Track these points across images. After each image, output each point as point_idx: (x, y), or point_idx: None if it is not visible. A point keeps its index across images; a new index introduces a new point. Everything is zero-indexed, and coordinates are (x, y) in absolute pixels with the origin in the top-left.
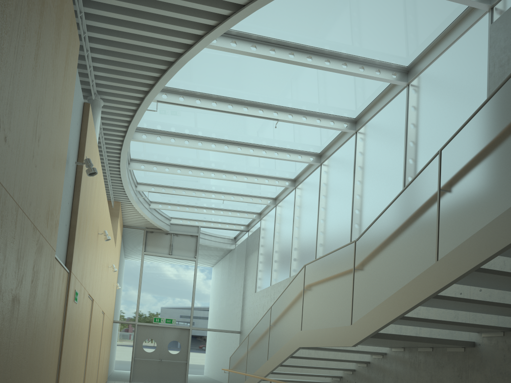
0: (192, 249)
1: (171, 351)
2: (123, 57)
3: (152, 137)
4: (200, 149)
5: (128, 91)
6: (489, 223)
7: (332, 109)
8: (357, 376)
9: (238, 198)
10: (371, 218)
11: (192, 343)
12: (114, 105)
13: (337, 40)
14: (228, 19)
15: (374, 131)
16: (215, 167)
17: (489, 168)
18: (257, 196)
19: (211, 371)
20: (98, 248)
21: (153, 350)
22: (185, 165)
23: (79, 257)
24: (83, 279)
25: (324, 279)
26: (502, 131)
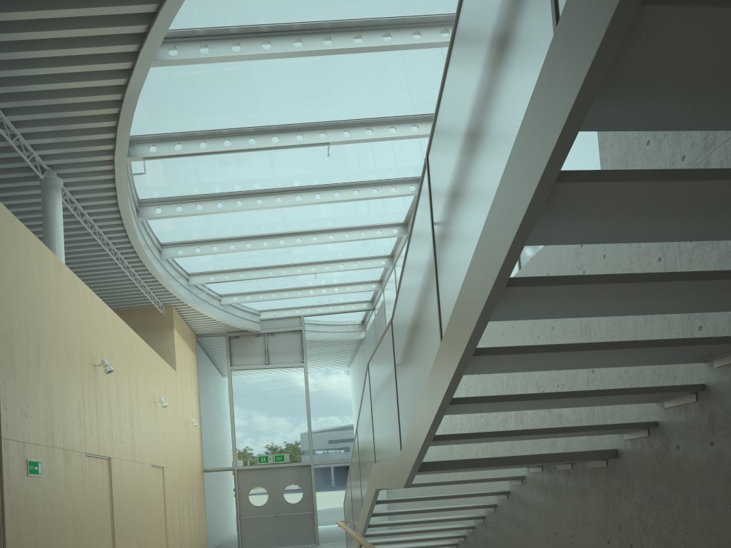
0: (297, 351)
1: (290, 500)
2: (51, 110)
3: (169, 209)
4: (241, 211)
5: (88, 156)
6: (466, 273)
7: (407, 107)
8: (499, 514)
9: (336, 266)
10: None
11: (318, 484)
12: (82, 180)
13: (359, 1)
14: (157, 18)
15: None
16: (281, 230)
17: (460, 176)
18: (364, 258)
19: None
20: (101, 385)
21: (264, 502)
22: (239, 236)
23: (26, 413)
24: (54, 438)
25: (380, 383)
26: (464, 107)
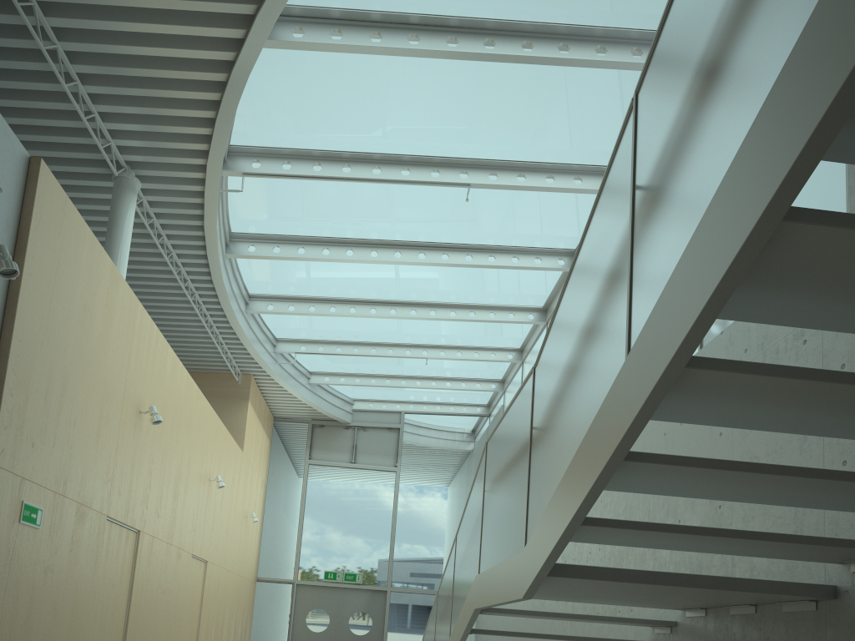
0: (390, 452)
1: (356, 631)
2: (139, 85)
3: (265, 248)
4: (350, 262)
5: (176, 156)
6: (703, 215)
7: (572, 152)
8: None
9: (453, 353)
10: None
11: (392, 616)
12: (164, 188)
13: None
14: None
15: None
16: (395, 297)
17: (707, 75)
18: (488, 348)
19: None
20: (144, 438)
21: (324, 628)
22: (343, 298)
23: (33, 441)
24: (67, 485)
25: (502, 463)
26: None
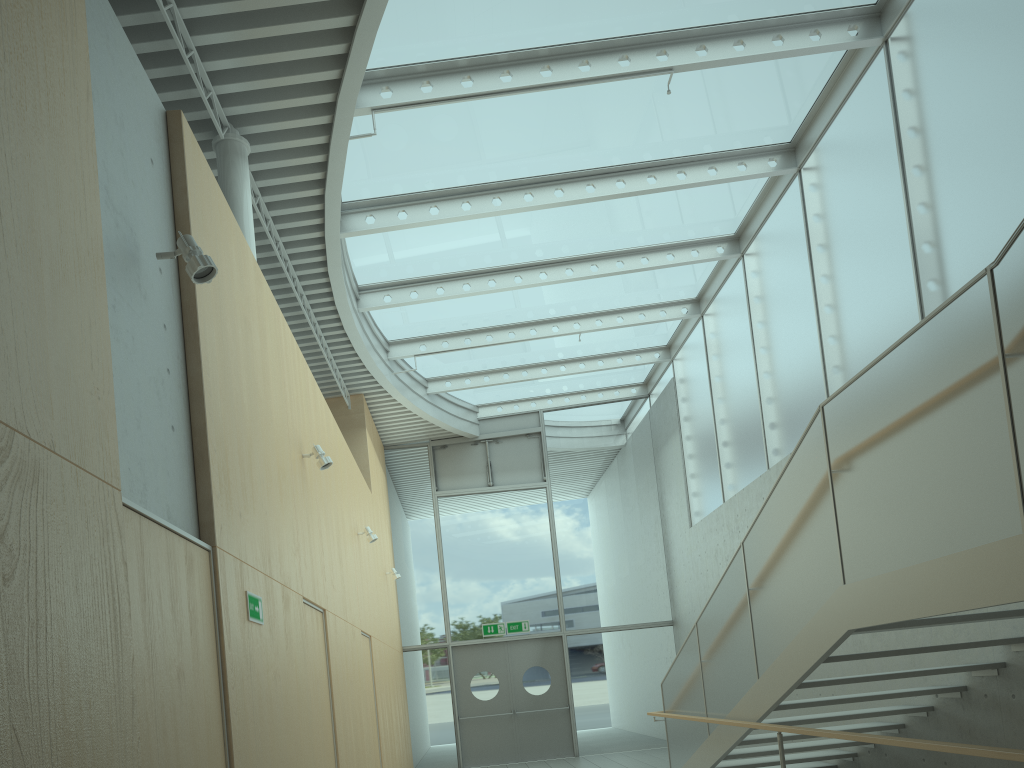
0: (534, 464)
1: (533, 691)
2: None
3: (388, 216)
4: (499, 214)
5: (296, 96)
6: None
7: None
8: (1014, 679)
9: (612, 320)
10: (978, 245)
11: (573, 665)
12: (276, 148)
13: None
14: None
15: (940, 10)
16: (544, 256)
17: None
18: (655, 305)
19: (625, 719)
20: (310, 490)
21: (494, 694)
22: (478, 269)
23: (240, 510)
24: (271, 563)
25: (893, 423)
26: None
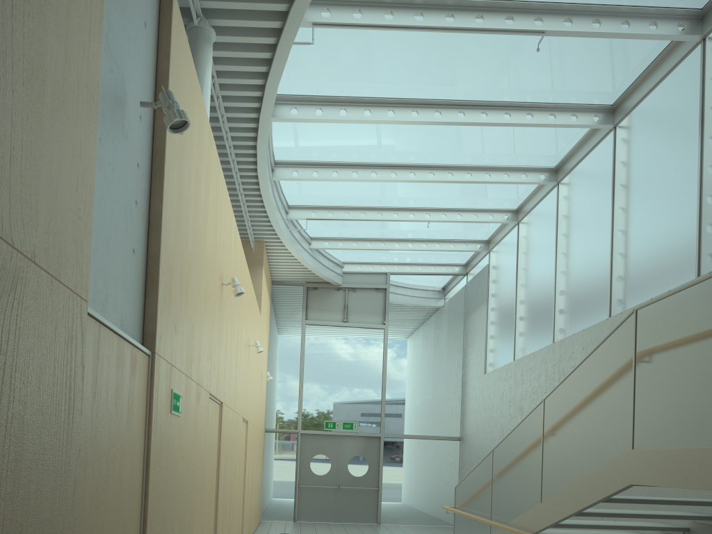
0: (378, 311)
1: (354, 473)
2: None
3: (307, 111)
4: (391, 123)
5: (258, 1)
6: None
7: None
8: None
9: (454, 216)
10: None
11: (386, 459)
12: (235, 41)
13: None
14: None
15: None
16: (415, 160)
17: None
18: (486, 210)
19: (416, 502)
20: (224, 310)
21: (326, 472)
22: (365, 162)
23: (175, 324)
24: (191, 367)
25: (702, 334)
26: None
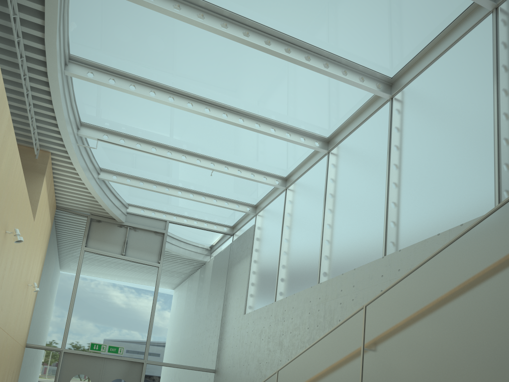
0: (155, 251)
1: None
2: None
3: None
4: (200, 26)
5: None
6: None
7: None
8: None
9: (234, 170)
10: None
11: None
12: None
13: None
14: None
15: None
16: (212, 96)
17: None
18: (261, 172)
19: None
20: None
21: None
22: (164, 85)
23: None
24: None
25: None
26: None
